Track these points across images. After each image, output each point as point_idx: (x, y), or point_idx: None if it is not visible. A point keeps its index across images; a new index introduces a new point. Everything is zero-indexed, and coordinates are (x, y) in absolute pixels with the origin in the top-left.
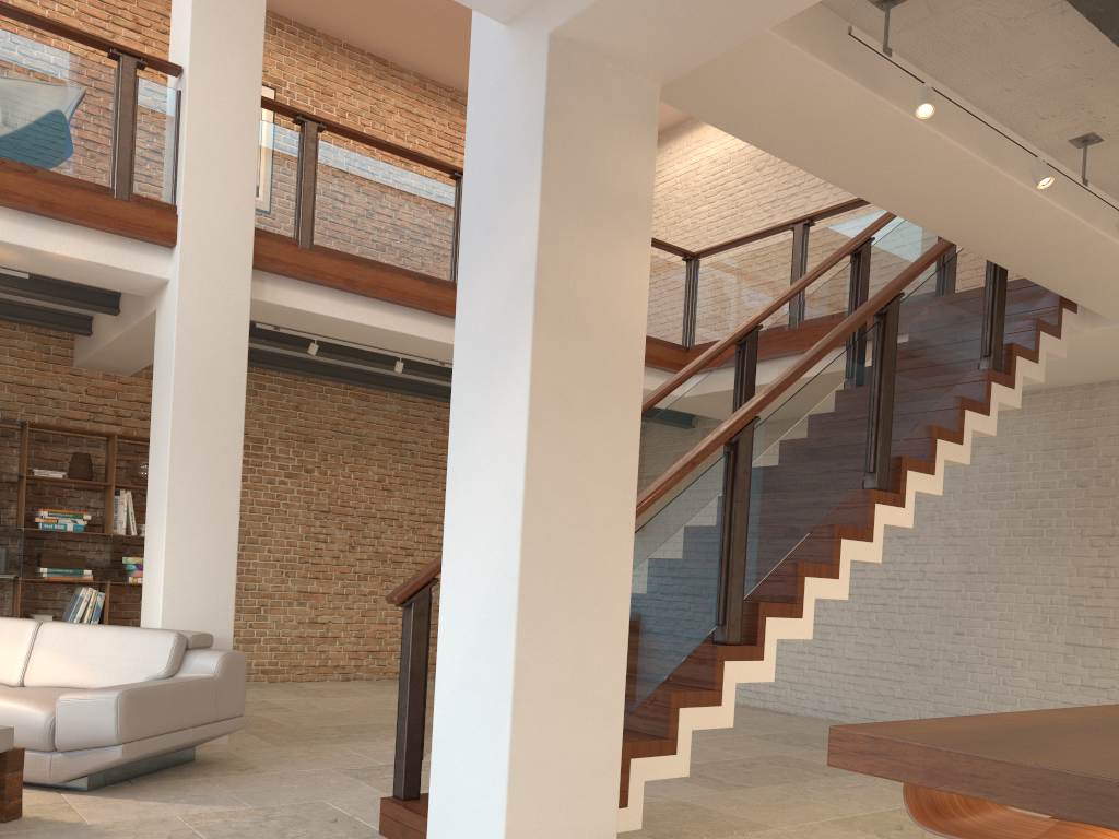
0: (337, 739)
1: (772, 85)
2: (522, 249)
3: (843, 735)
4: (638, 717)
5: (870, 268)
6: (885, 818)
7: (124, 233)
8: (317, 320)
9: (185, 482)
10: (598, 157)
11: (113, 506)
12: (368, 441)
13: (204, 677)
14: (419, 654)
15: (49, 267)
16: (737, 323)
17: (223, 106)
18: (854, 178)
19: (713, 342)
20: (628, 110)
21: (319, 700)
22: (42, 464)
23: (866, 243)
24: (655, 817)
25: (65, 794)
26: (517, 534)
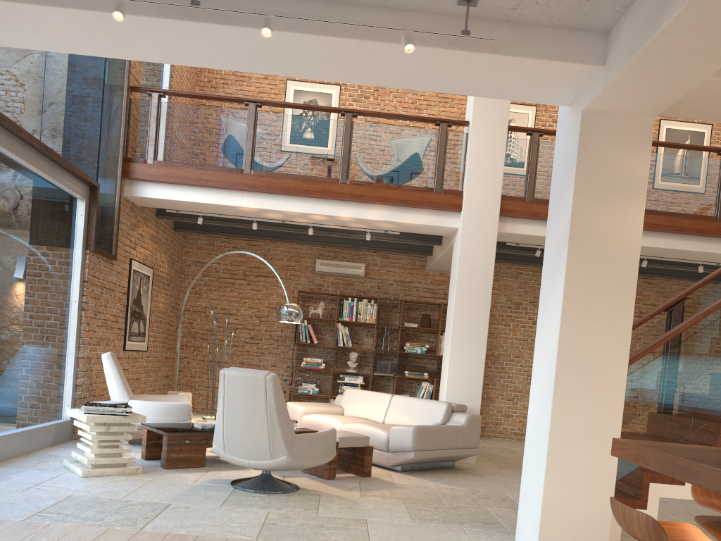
0: None
1: None
2: (566, 216)
3: (615, 441)
4: None
5: None
6: None
7: (437, 208)
8: (536, 238)
9: (459, 328)
10: (610, 164)
11: (438, 340)
12: None
13: (457, 425)
14: None
15: (406, 228)
16: None
17: (487, 136)
18: None
19: None
20: (631, 135)
21: None
22: (409, 320)
23: None
24: None
25: (391, 471)
26: (555, 354)
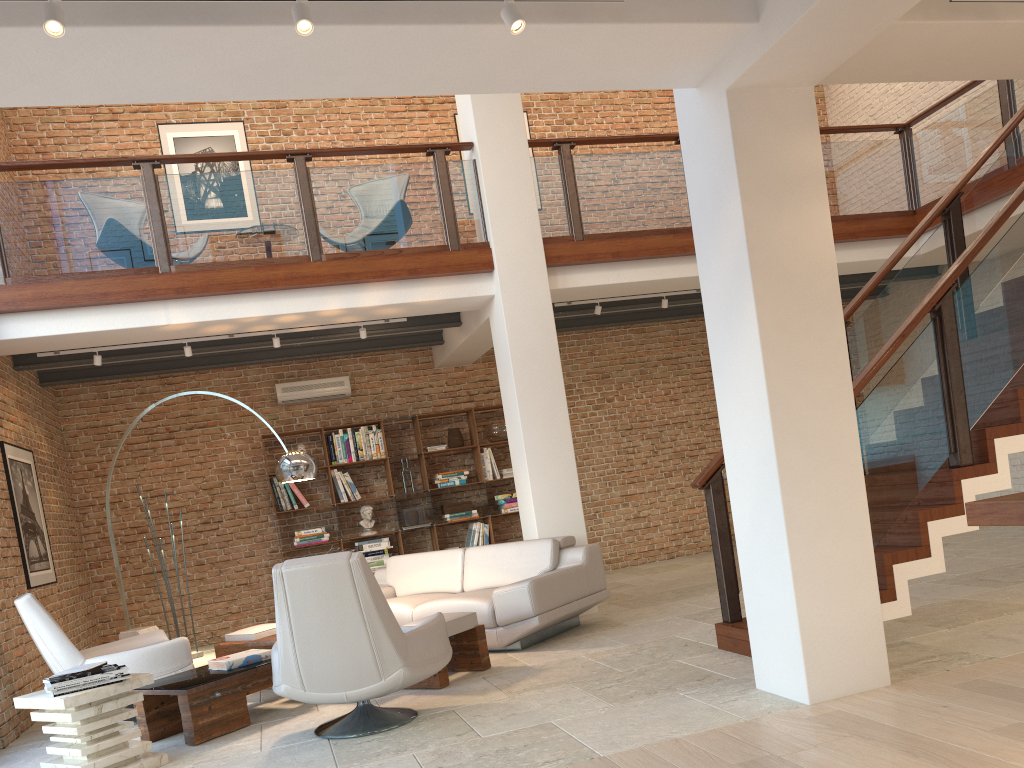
0: (674, 598)
1: (902, 47)
2: (736, 237)
3: (972, 506)
4: (896, 534)
5: None
6: None
7: (460, 273)
8: (597, 289)
9: (533, 434)
10: (776, 156)
11: (481, 461)
12: (651, 365)
13: (576, 565)
14: (721, 520)
15: (419, 310)
16: (957, 176)
17: (504, 159)
18: (1001, 70)
19: (937, 199)
20: (792, 114)
21: (654, 575)
22: (429, 442)
23: None
24: (934, 613)
25: (509, 653)
26: (768, 425)
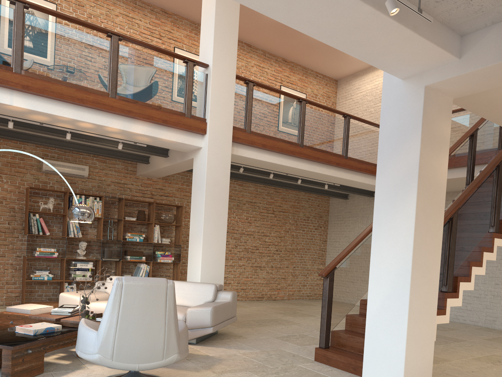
0: (258, 325)
1: (487, 95)
2: (411, 159)
3: None
4: None
5: (476, 140)
6: (491, 358)
7: (188, 130)
8: (249, 160)
9: (208, 226)
10: (435, 126)
11: (153, 231)
12: (242, 203)
13: (228, 302)
14: (330, 295)
15: (158, 143)
16: None
17: (223, 79)
18: (500, 120)
19: None
20: (444, 108)
21: None
22: (125, 214)
23: (475, 130)
24: None
25: (189, 345)
26: (410, 257)
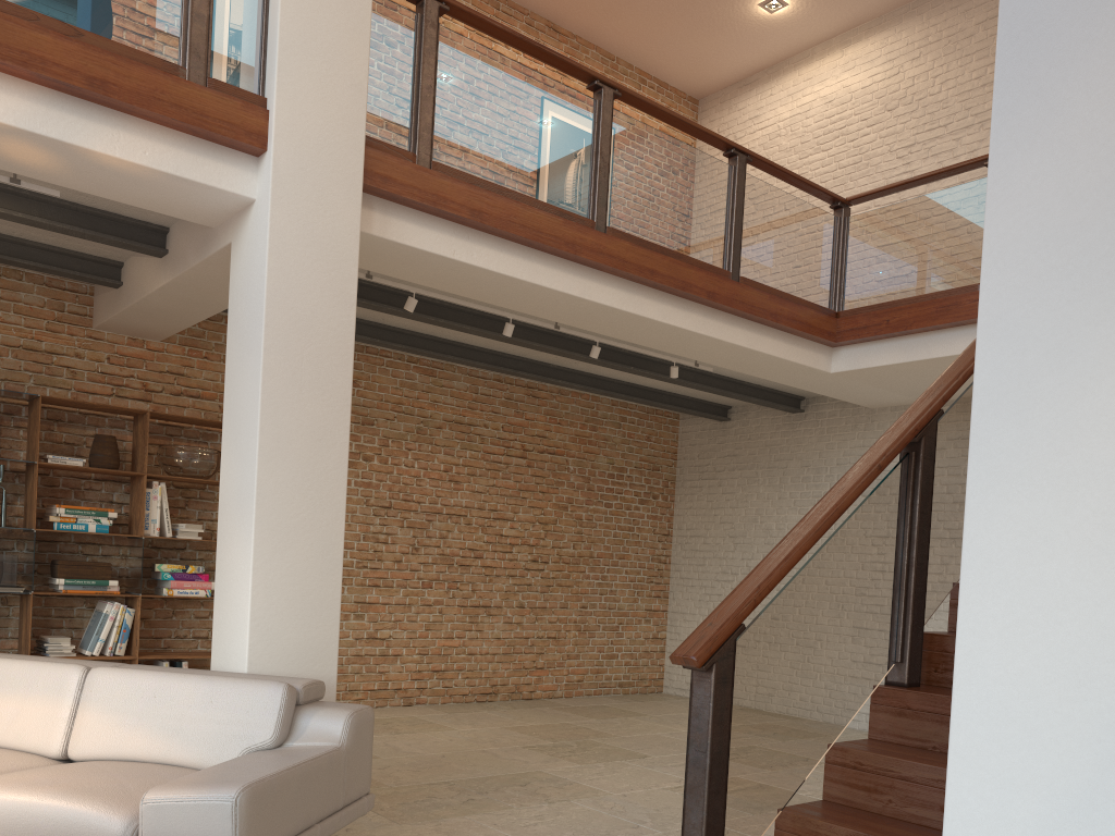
0: (461, 805)
1: None
2: None
3: None
4: None
5: None
6: None
7: (198, 131)
8: (429, 264)
9: (278, 473)
10: None
11: (144, 501)
12: (434, 424)
13: (330, 749)
14: (719, 742)
15: (93, 178)
16: (906, 283)
17: None
18: None
19: (873, 305)
20: None
21: (397, 738)
22: (54, 449)
23: None
24: None
25: None
26: None
